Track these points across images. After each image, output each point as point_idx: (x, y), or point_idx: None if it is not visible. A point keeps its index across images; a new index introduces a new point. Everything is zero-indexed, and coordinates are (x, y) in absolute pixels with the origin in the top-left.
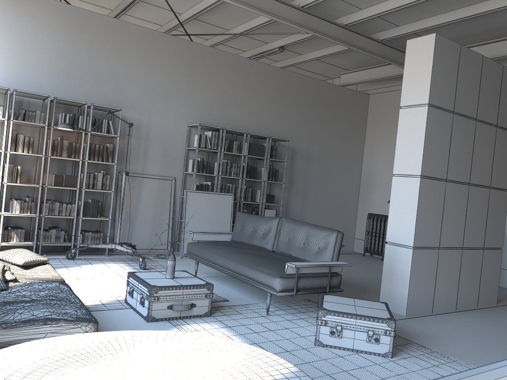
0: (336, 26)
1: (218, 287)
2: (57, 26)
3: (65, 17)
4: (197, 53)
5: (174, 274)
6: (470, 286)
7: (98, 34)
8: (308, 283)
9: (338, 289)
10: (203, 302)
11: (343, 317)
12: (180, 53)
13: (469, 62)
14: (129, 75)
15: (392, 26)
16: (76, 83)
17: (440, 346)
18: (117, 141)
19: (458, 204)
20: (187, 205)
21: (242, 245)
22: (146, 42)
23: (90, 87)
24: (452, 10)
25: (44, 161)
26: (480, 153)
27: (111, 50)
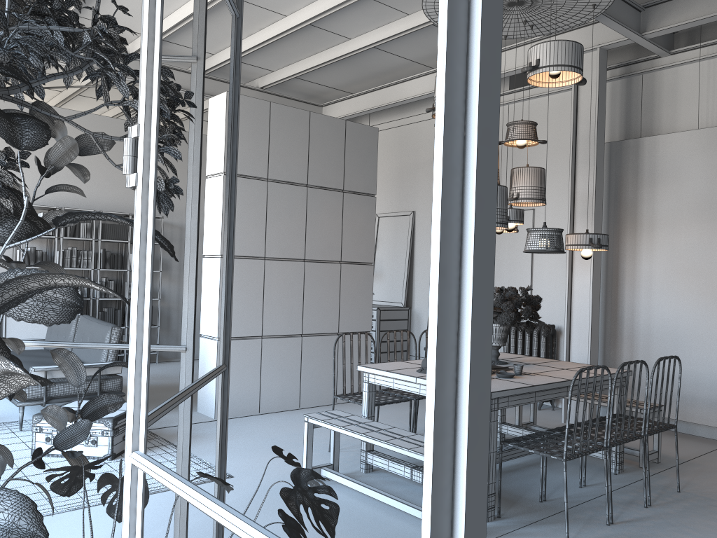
0: (190, 75)
1: (2, 406)
2: None
3: None
4: None
5: None
6: (320, 378)
7: None
8: (66, 389)
9: (118, 394)
10: None
11: None
12: None
13: (287, 120)
14: None
15: (267, 71)
16: None
17: (201, 444)
18: None
19: (289, 285)
20: None
21: (43, 352)
22: None
23: None
24: (315, 53)
25: None
26: (319, 223)
27: None
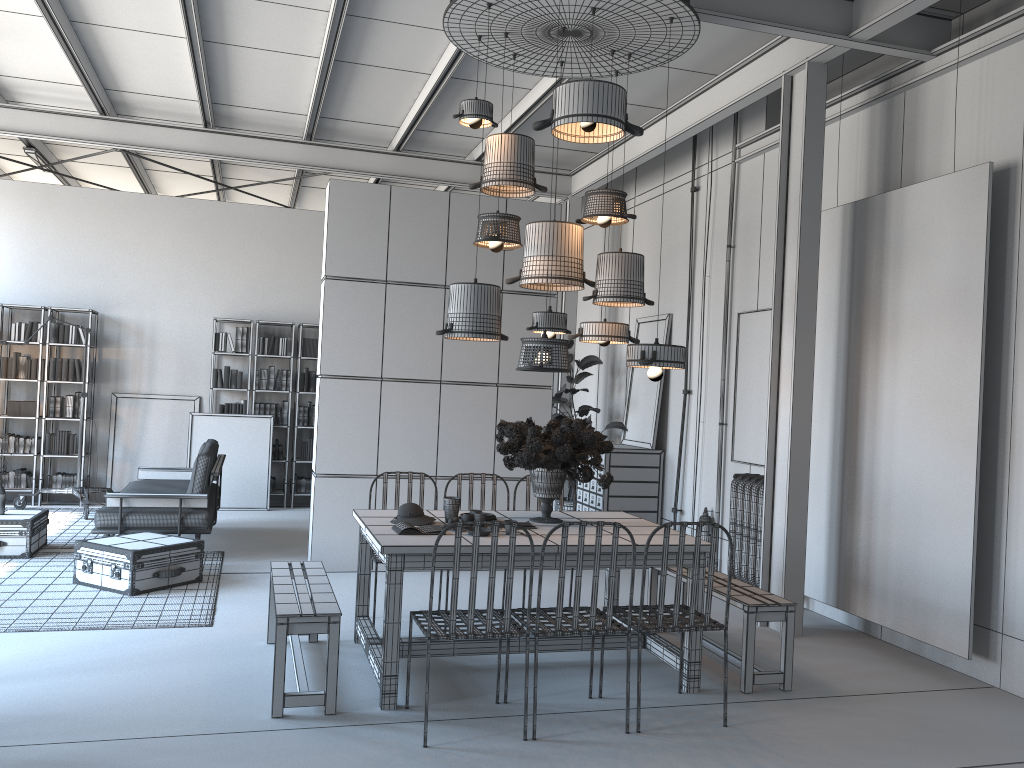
0: (380, 155)
1: None
2: (17, 213)
3: (27, 199)
4: (225, 216)
5: (3, 510)
6: None
7: (73, 213)
8: (144, 520)
9: (202, 530)
10: (18, 540)
11: (93, 549)
12: (198, 219)
13: (416, 206)
14: (122, 261)
15: (476, 139)
16: (47, 280)
17: (243, 593)
18: (87, 353)
19: (417, 412)
20: (195, 434)
21: (181, 482)
22: (144, 212)
23: (66, 283)
24: (507, 111)
25: (7, 384)
26: None
27: (92, 231)
